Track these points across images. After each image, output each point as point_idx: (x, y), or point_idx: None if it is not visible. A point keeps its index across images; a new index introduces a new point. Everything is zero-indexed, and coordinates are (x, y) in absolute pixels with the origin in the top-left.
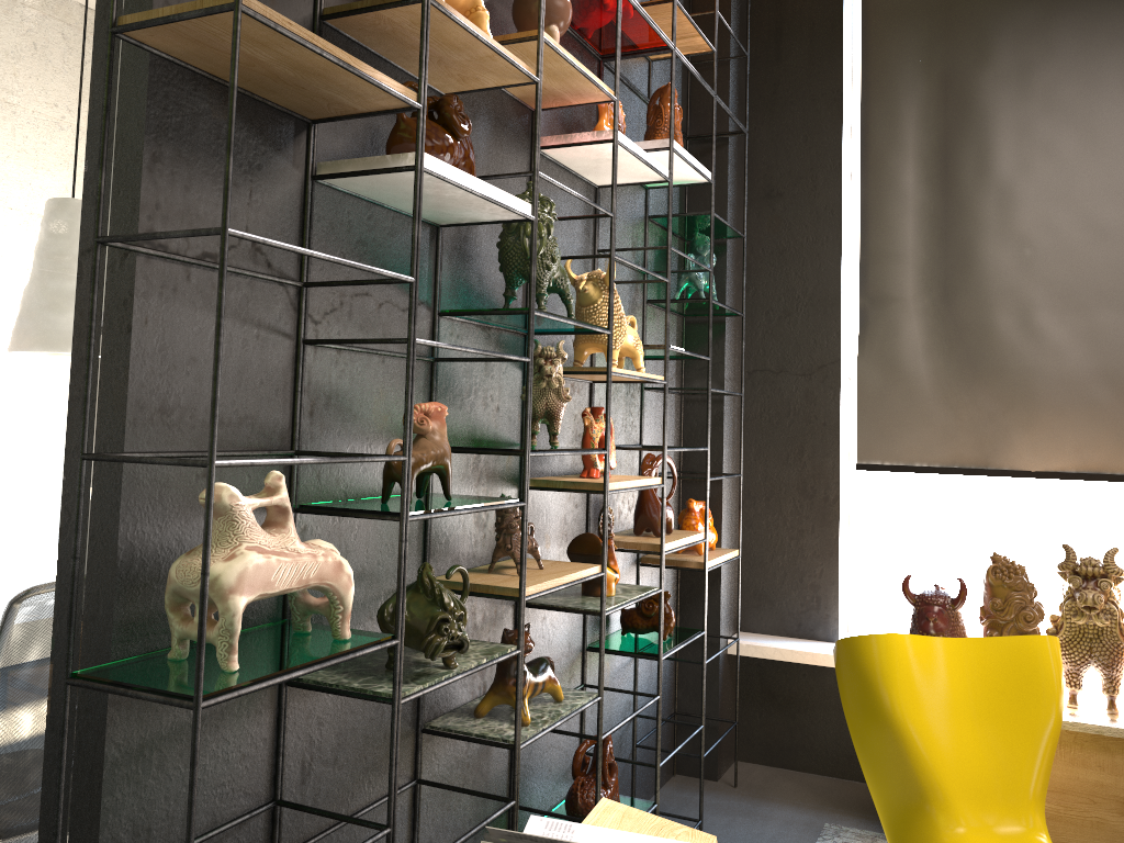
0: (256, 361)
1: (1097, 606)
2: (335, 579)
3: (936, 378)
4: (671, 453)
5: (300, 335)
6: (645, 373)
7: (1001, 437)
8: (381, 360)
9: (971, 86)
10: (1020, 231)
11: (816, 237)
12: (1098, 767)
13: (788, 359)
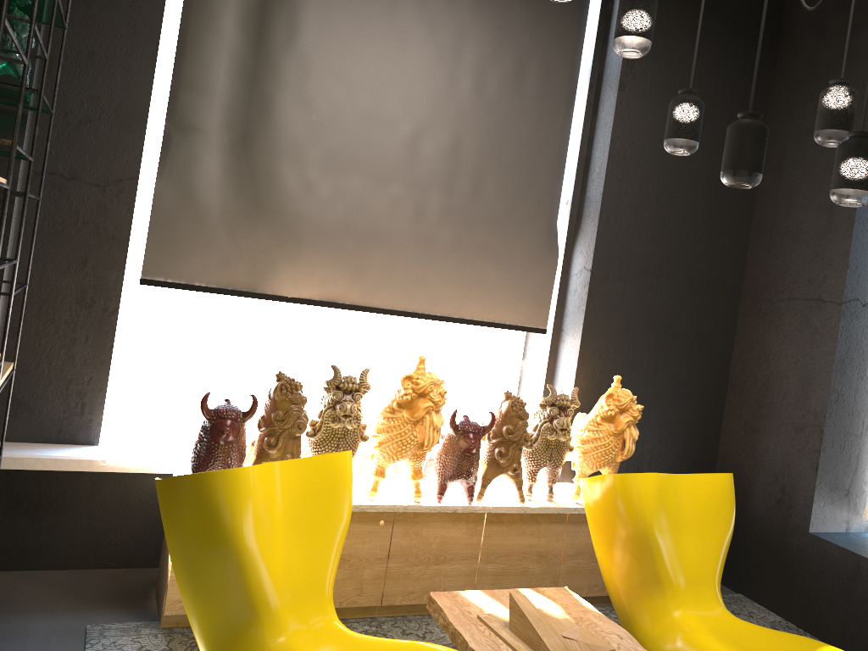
0: None
1: (352, 414)
2: None
3: (225, 209)
4: None
5: None
6: None
7: (271, 267)
8: None
9: None
10: (312, 97)
11: (131, 50)
12: None
13: (84, 167)
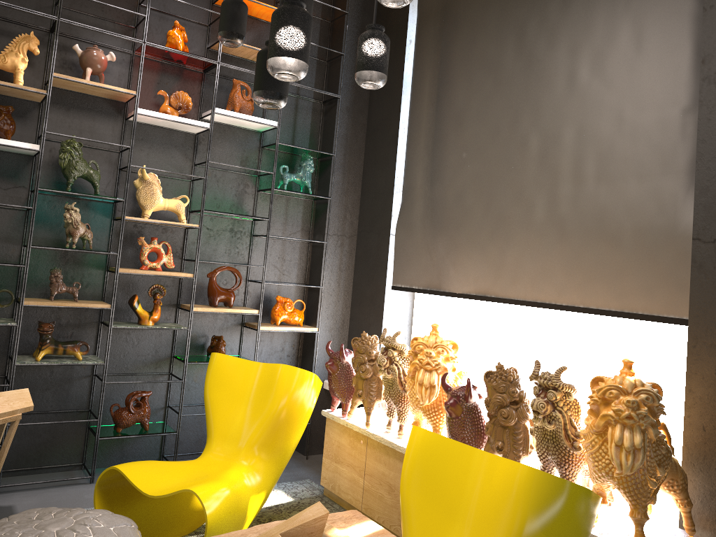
0: None
1: (380, 364)
2: None
3: (425, 234)
4: (292, 273)
5: None
6: (173, 222)
7: (445, 271)
8: None
9: (450, 54)
10: (462, 142)
11: (388, 153)
12: (384, 463)
13: (373, 224)
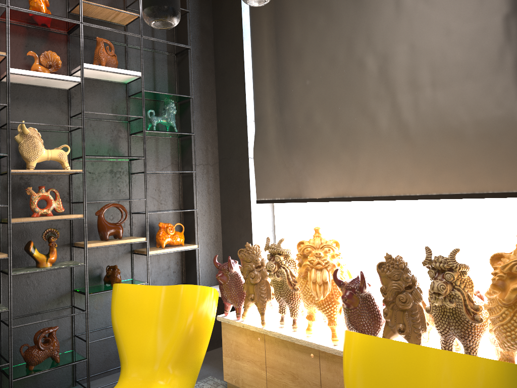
0: None
1: (270, 269)
2: None
3: (280, 153)
4: (169, 201)
5: None
6: (58, 169)
7: (304, 181)
8: None
9: (283, 0)
10: (304, 71)
11: (237, 90)
12: (284, 356)
13: (232, 151)
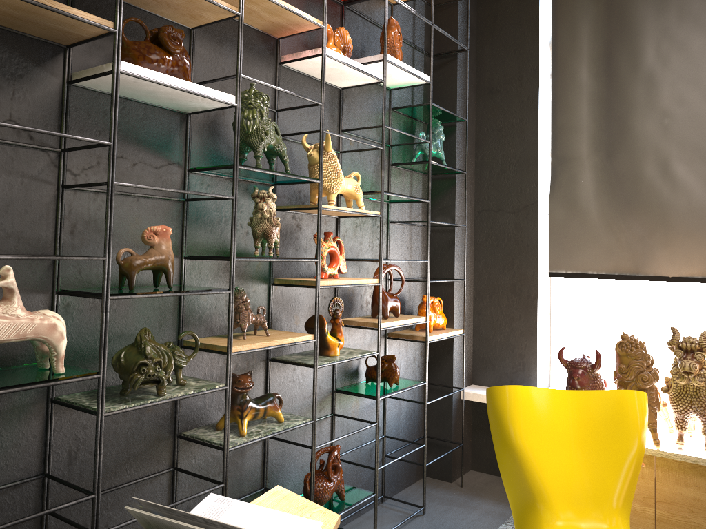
0: (21, 198)
1: (692, 371)
2: (49, 334)
3: (603, 212)
4: (418, 265)
5: (59, 182)
6: (360, 209)
7: (647, 253)
8: (136, 199)
9: (627, 6)
10: (661, 106)
11: (521, 118)
12: (695, 487)
13: (504, 202)
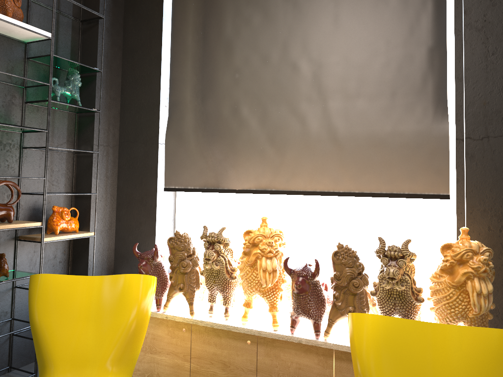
0: None
1: (210, 258)
2: None
3: (198, 142)
4: (61, 183)
5: None
6: None
7: (224, 172)
8: None
9: None
10: (234, 65)
11: (150, 72)
12: (214, 345)
13: (137, 135)
